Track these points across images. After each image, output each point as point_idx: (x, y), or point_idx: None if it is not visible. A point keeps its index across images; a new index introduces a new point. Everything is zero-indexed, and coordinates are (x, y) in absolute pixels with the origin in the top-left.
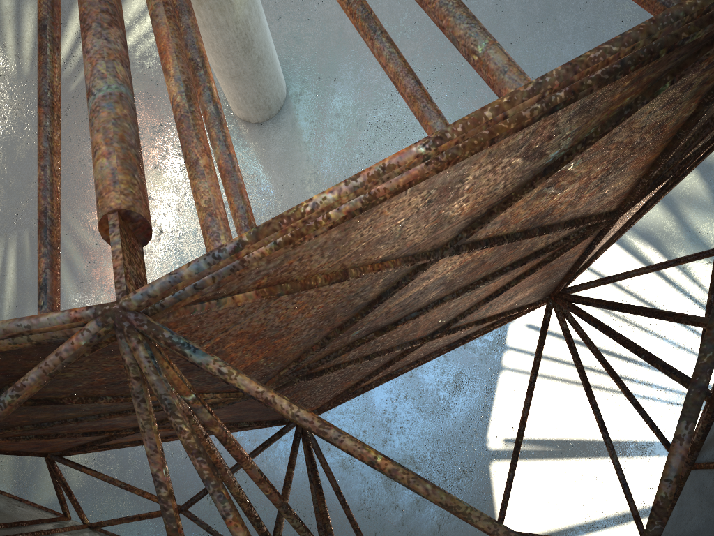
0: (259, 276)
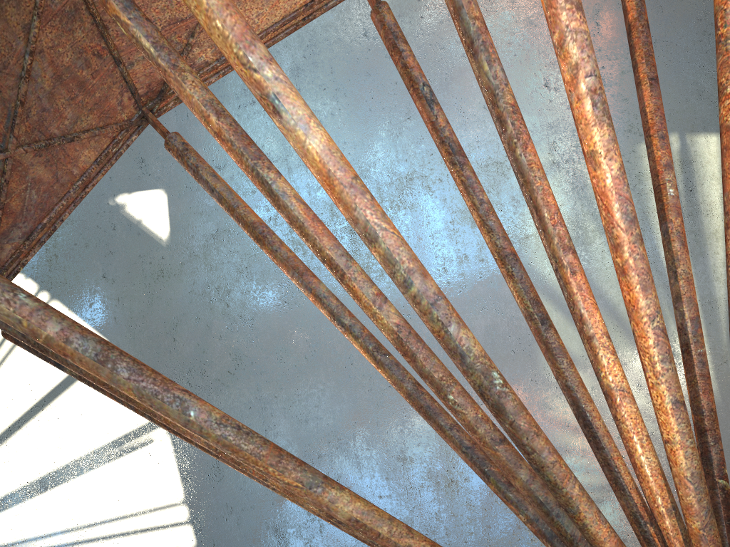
0: None
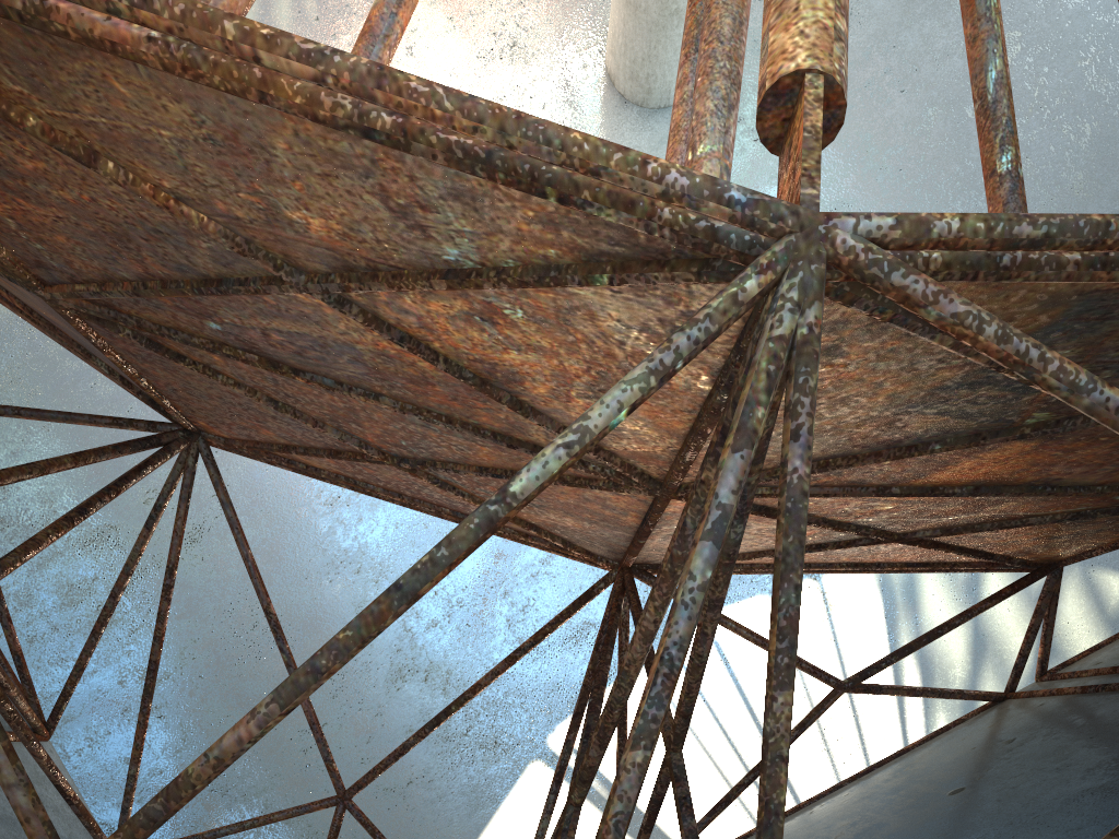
0: None
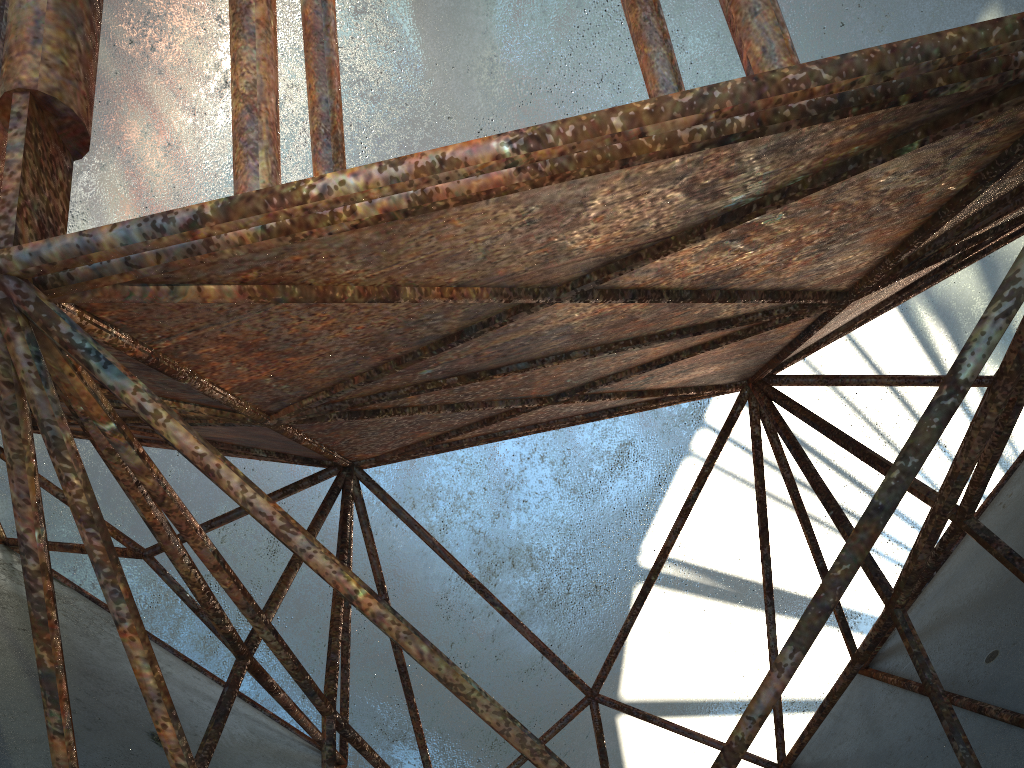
0: (243, 268)
